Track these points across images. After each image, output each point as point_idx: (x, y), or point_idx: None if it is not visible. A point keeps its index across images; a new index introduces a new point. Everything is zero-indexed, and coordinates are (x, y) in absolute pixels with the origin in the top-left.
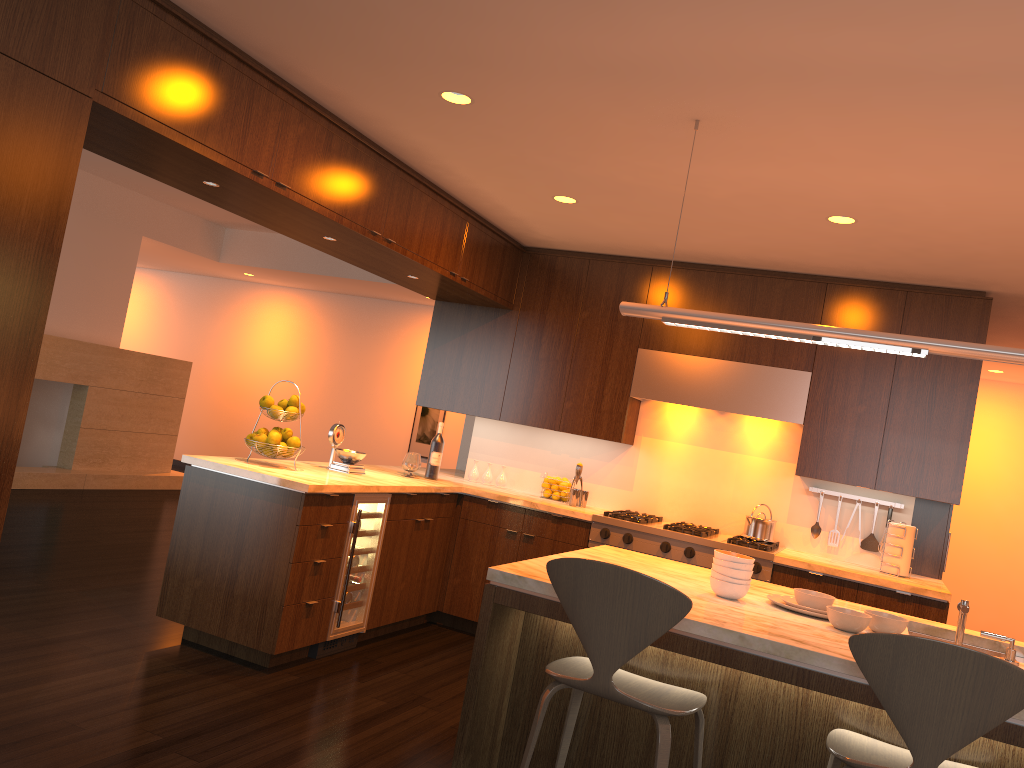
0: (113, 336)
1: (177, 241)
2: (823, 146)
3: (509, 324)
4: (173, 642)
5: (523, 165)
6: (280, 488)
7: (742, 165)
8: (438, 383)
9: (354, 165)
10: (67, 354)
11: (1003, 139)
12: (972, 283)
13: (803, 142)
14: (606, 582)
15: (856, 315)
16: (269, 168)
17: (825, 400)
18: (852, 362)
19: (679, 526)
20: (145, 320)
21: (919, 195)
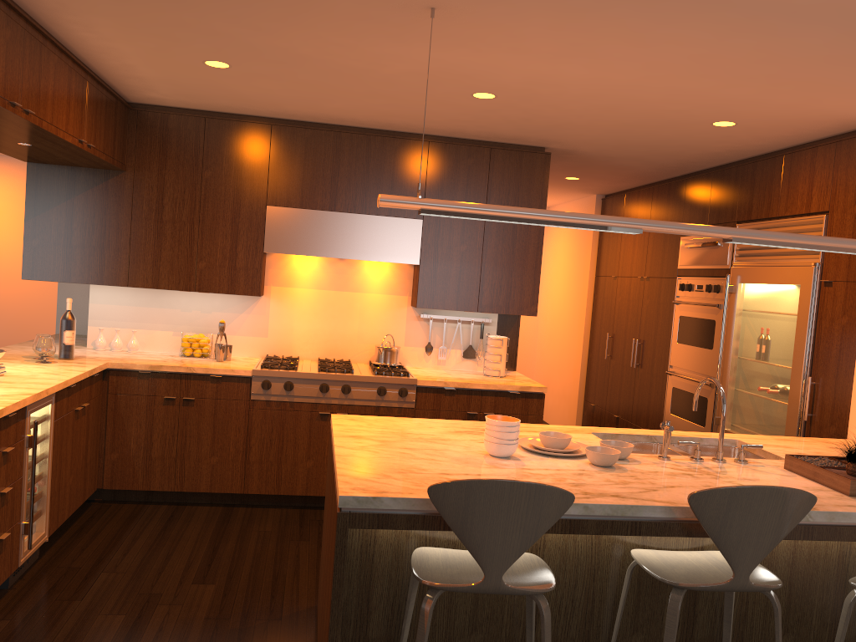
0: None
1: None
2: (529, 40)
3: (124, 186)
4: None
5: (194, 30)
6: None
7: (438, 49)
8: (47, 254)
9: None
10: None
11: (677, 48)
12: (541, 142)
13: (515, 36)
14: (501, 497)
15: (454, 169)
16: None
17: (435, 243)
18: None
19: (329, 366)
20: None
21: (568, 82)
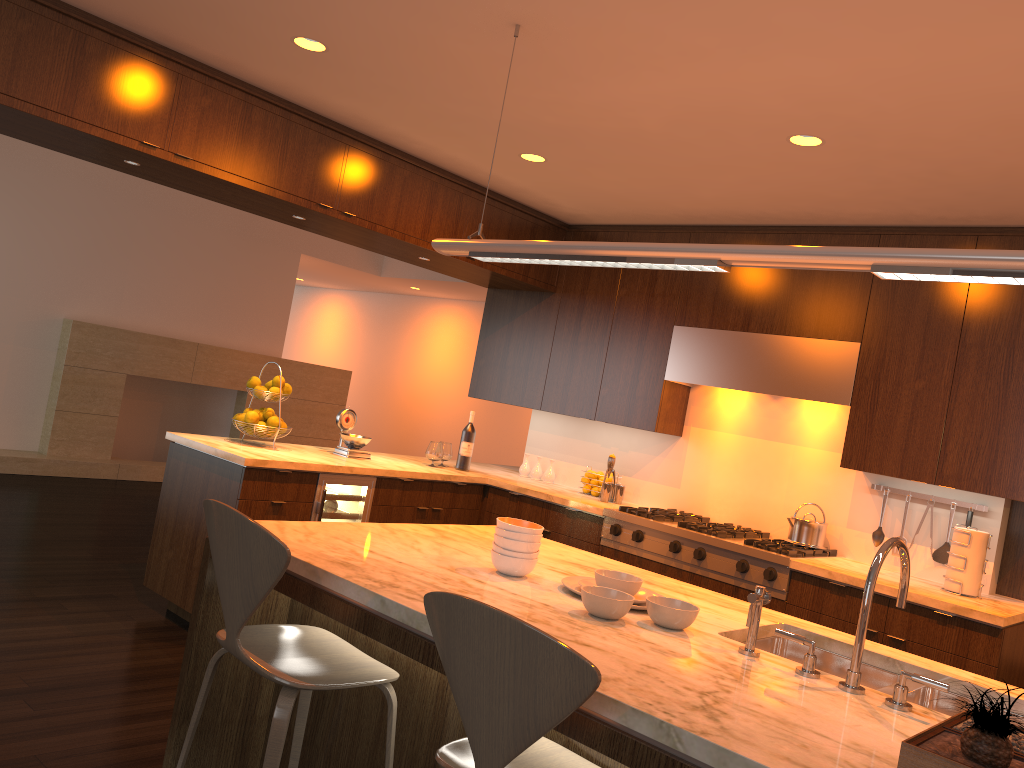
0: (275, 347)
1: (336, 257)
2: (668, 35)
3: (552, 308)
4: (153, 611)
5: (452, 119)
6: (228, 462)
7: (626, 79)
8: (487, 373)
9: (287, 137)
10: (226, 362)
11: None
12: None
13: (643, 33)
14: (222, 525)
15: None
16: (164, 140)
17: (876, 376)
18: (909, 328)
19: (701, 525)
20: (342, 338)
21: (844, 88)
